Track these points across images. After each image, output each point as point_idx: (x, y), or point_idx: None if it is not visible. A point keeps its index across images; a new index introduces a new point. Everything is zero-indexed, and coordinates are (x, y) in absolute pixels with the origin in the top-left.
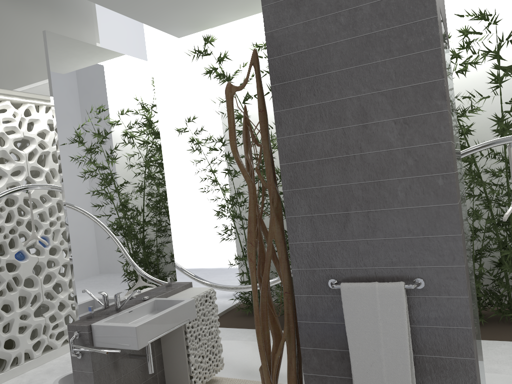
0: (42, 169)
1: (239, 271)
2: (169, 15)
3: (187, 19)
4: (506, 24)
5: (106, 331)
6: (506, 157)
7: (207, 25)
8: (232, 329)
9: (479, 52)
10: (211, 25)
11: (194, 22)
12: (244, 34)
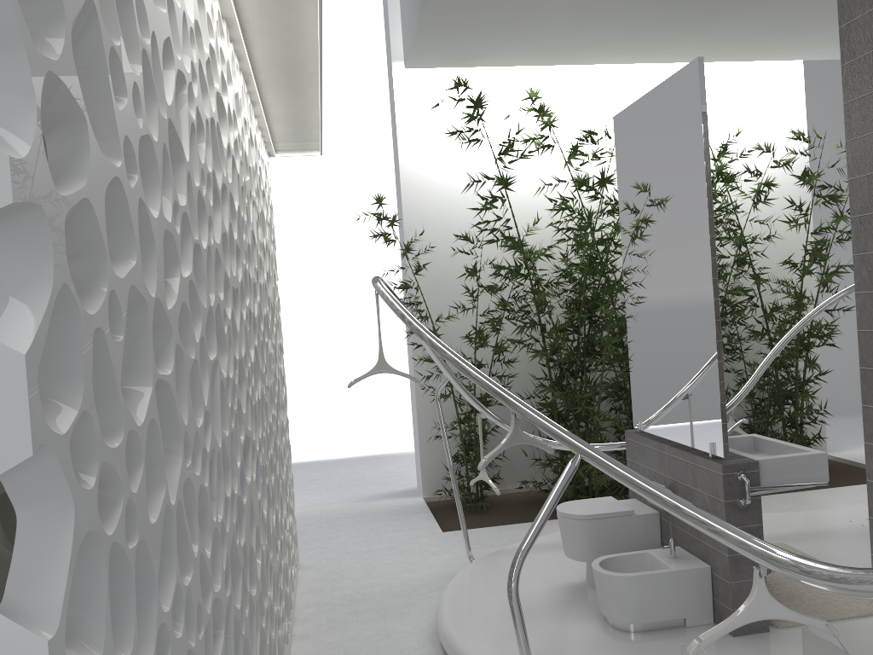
0: (269, 254)
1: (421, 450)
2: (463, 37)
3: (469, 48)
4: (771, 147)
5: (781, 465)
6: (802, 292)
7: (470, 62)
8: (510, 525)
9: (745, 172)
10: (472, 64)
11: (465, 55)
12: (450, 84)
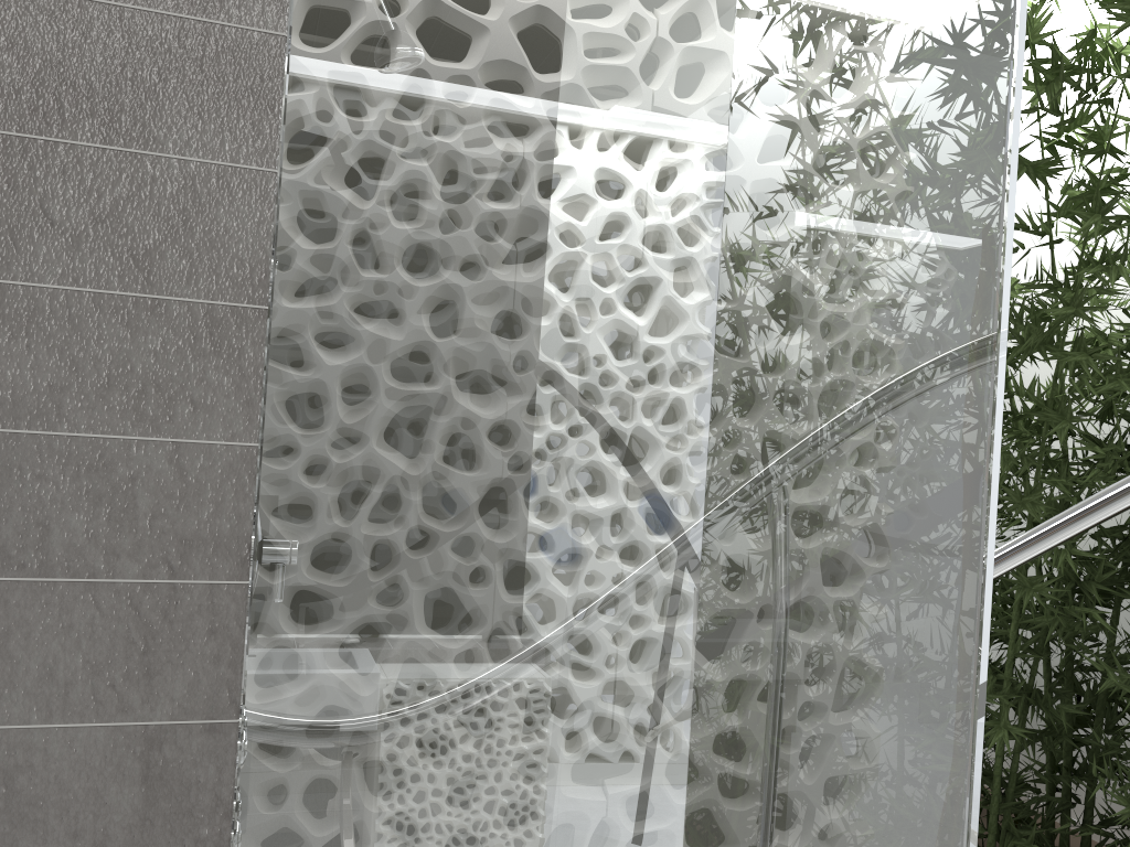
0: None
1: None
2: None
3: None
4: None
5: None
6: None
7: None
8: None
9: None
10: None
11: None
12: None
